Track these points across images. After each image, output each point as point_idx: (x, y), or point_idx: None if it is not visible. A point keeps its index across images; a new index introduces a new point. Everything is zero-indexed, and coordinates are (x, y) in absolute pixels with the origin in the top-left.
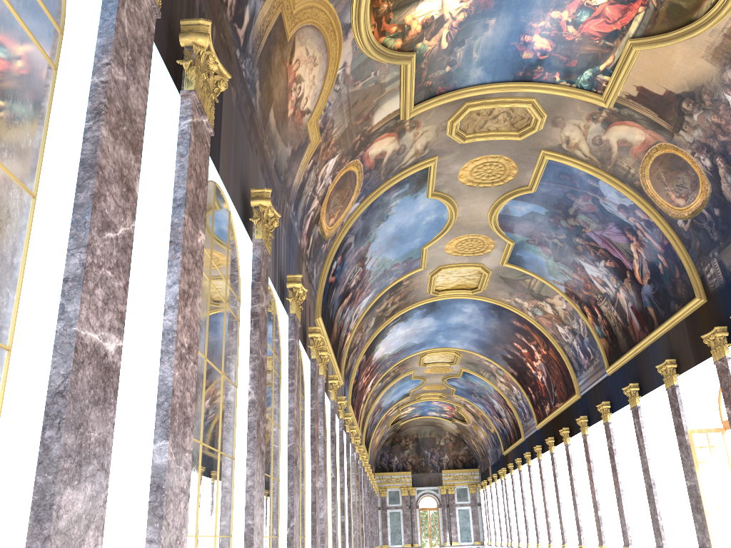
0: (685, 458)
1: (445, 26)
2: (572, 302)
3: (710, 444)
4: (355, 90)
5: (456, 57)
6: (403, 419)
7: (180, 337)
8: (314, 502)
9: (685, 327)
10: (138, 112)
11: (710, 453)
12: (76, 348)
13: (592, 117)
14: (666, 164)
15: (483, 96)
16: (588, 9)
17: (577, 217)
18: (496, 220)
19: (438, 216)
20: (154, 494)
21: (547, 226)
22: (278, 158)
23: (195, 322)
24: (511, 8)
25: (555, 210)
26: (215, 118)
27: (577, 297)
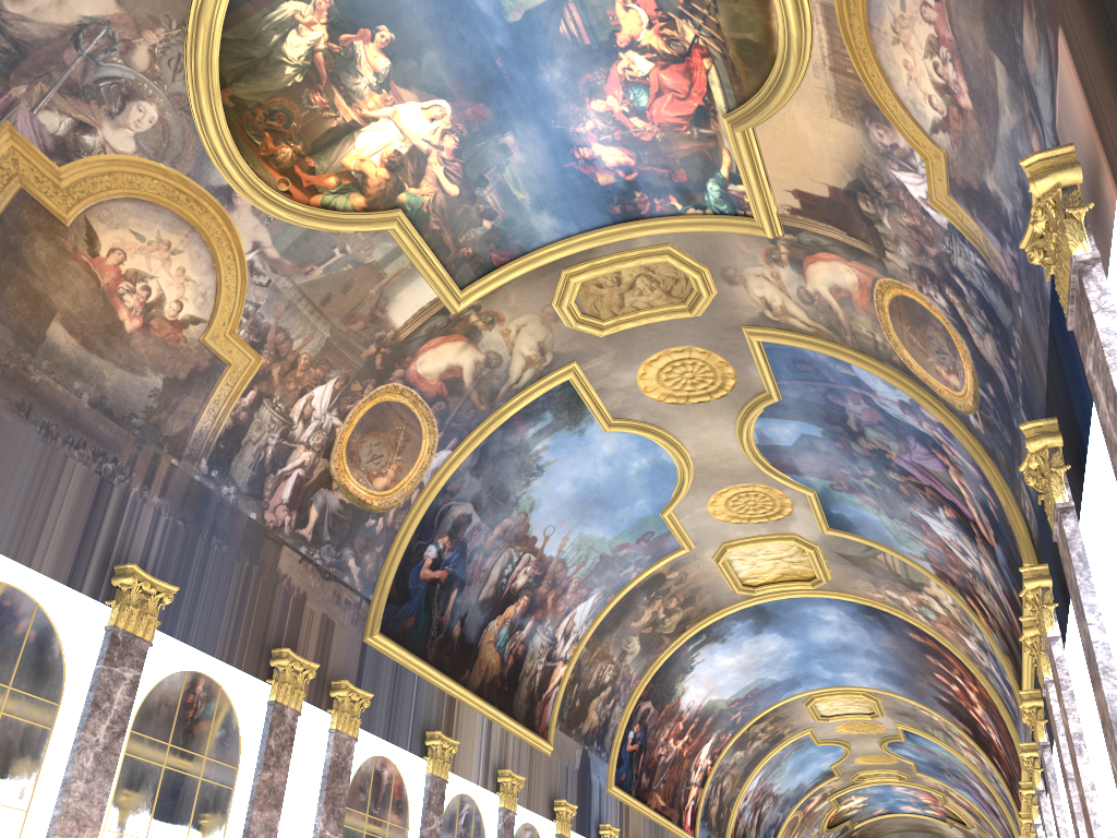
0: None
1: (432, 160)
2: (950, 590)
3: None
4: (314, 280)
5: (489, 204)
6: (856, 818)
7: None
8: None
9: None
10: None
11: None
12: None
13: (771, 257)
14: (906, 316)
15: (587, 256)
16: (639, 85)
17: (867, 435)
18: (760, 456)
19: (653, 459)
20: None
21: (841, 456)
22: (108, 393)
23: None
24: (525, 113)
25: (831, 426)
26: None
27: (952, 581)
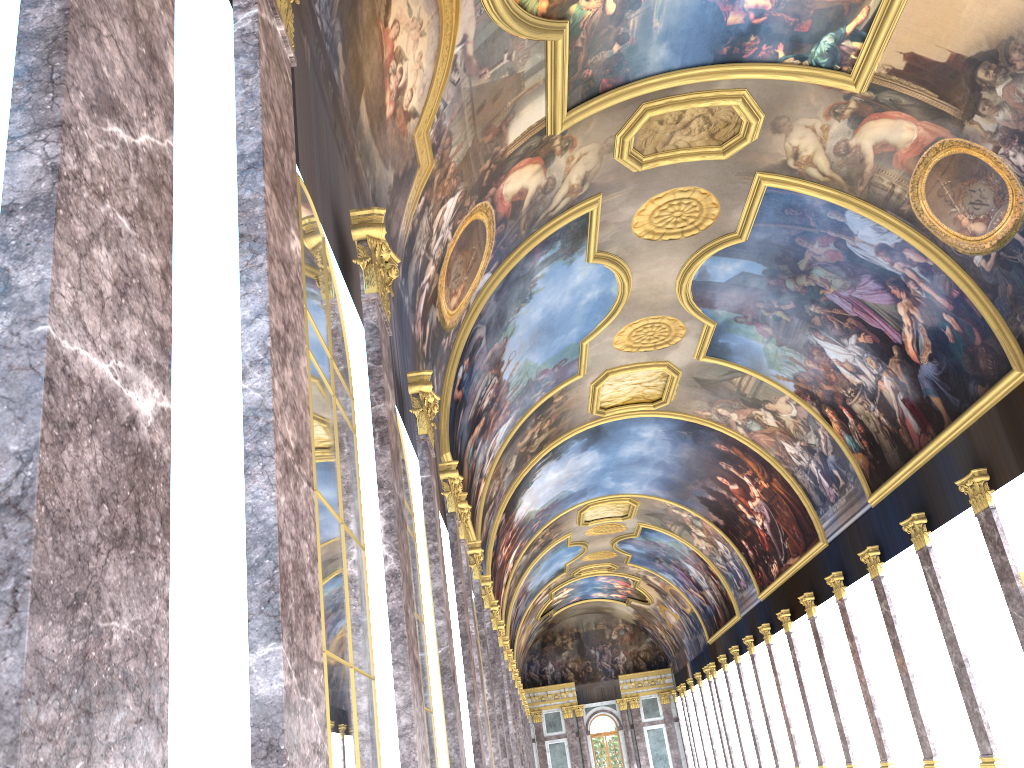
0: (1019, 616)
1: None
2: (806, 404)
3: None
4: (481, 85)
5: (628, 28)
6: (557, 606)
7: (280, 426)
8: (477, 742)
9: (997, 417)
10: None
11: None
12: (52, 383)
13: (833, 111)
14: (952, 172)
15: (668, 92)
16: None
17: (812, 274)
18: (688, 291)
19: (603, 291)
20: (263, 765)
21: (766, 292)
22: (376, 185)
23: (301, 402)
24: None
25: (778, 265)
26: None
27: (814, 397)
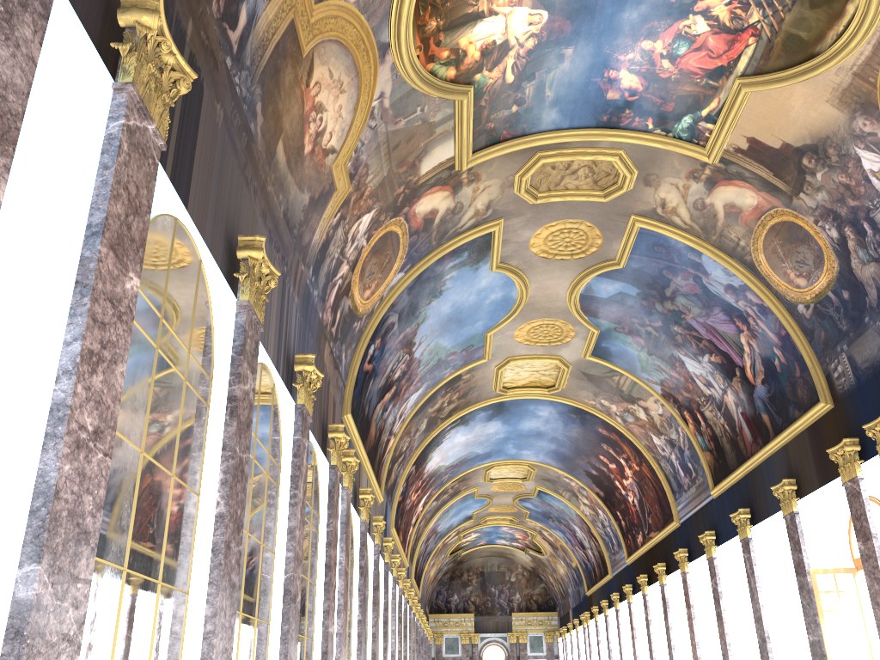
0: (807, 605)
1: (511, 54)
2: (669, 405)
3: (838, 588)
4: (397, 129)
5: (525, 94)
6: (465, 547)
7: (78, 416)
8: (325, 652)
9: (807, 438)
10: (12, 87)
11: (838, 600)
12: None
13: (692, 175)
14: (783, 235)
15: (559, 145)
16: (687, 39)
17: (676, 300)
18: (577, 302)
19: (505, 294)
20: (10, 643)
21: (639, 310)
22: (289, 206)
23: (111, 397)
24: (592, 36)
25: (649, 290)
26: (186, 137)
27: (675, 400)
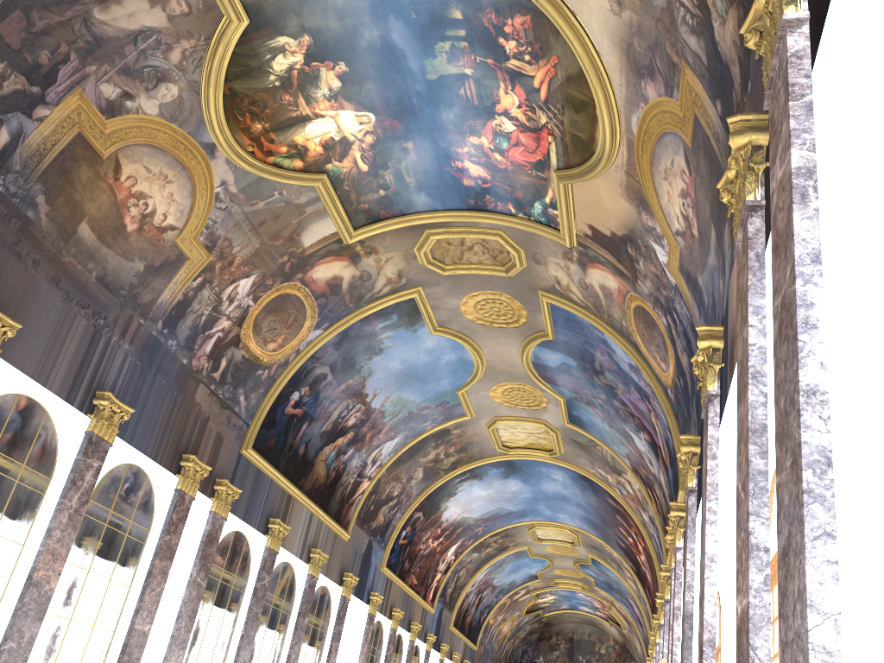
0: None
1: (354, 147)
2: (638, 481)
3: None
4: (256, 210)
5: (386, 180)
6: (547, 609)
7: None
8: (126, 644)
9: None
10: None
11: None
12: None
13: (566, 256)
14: (642, 318)
15: (445, 224)
16: (504, 136)
17: (605, 375)
18: (532, 369)
19: (460, 356)
20: None
21: (586, 382)
22: (108, 272)
23: None
24: (424, 132)
25: (583, 363)
26: None
27: (641, 476)
